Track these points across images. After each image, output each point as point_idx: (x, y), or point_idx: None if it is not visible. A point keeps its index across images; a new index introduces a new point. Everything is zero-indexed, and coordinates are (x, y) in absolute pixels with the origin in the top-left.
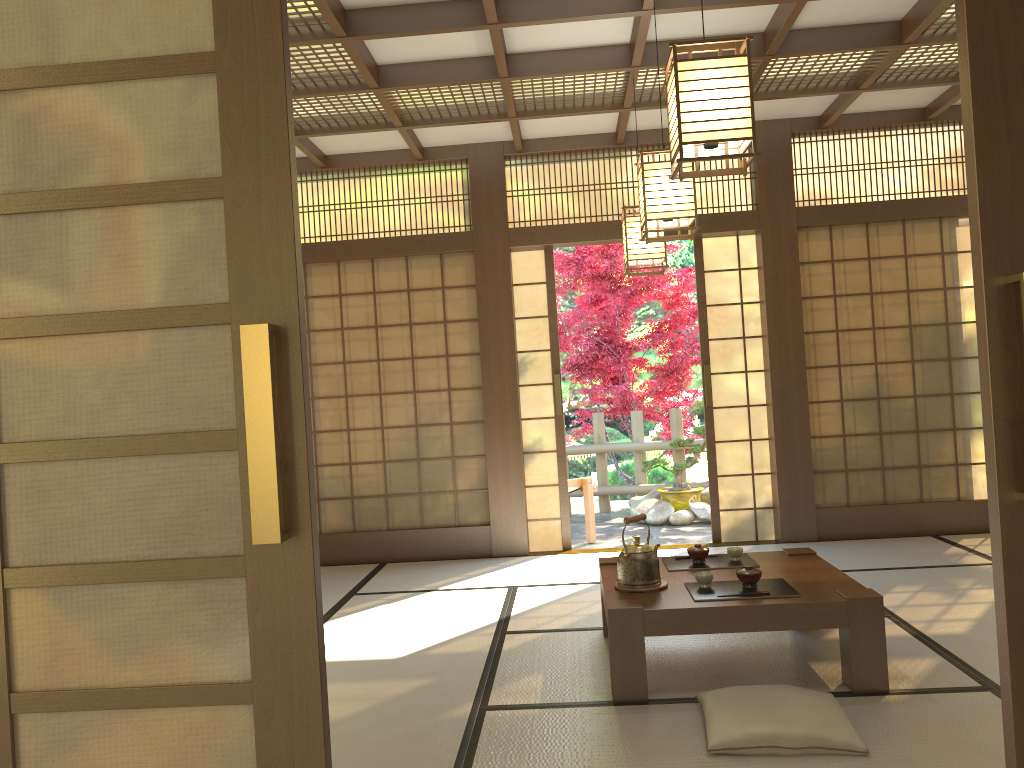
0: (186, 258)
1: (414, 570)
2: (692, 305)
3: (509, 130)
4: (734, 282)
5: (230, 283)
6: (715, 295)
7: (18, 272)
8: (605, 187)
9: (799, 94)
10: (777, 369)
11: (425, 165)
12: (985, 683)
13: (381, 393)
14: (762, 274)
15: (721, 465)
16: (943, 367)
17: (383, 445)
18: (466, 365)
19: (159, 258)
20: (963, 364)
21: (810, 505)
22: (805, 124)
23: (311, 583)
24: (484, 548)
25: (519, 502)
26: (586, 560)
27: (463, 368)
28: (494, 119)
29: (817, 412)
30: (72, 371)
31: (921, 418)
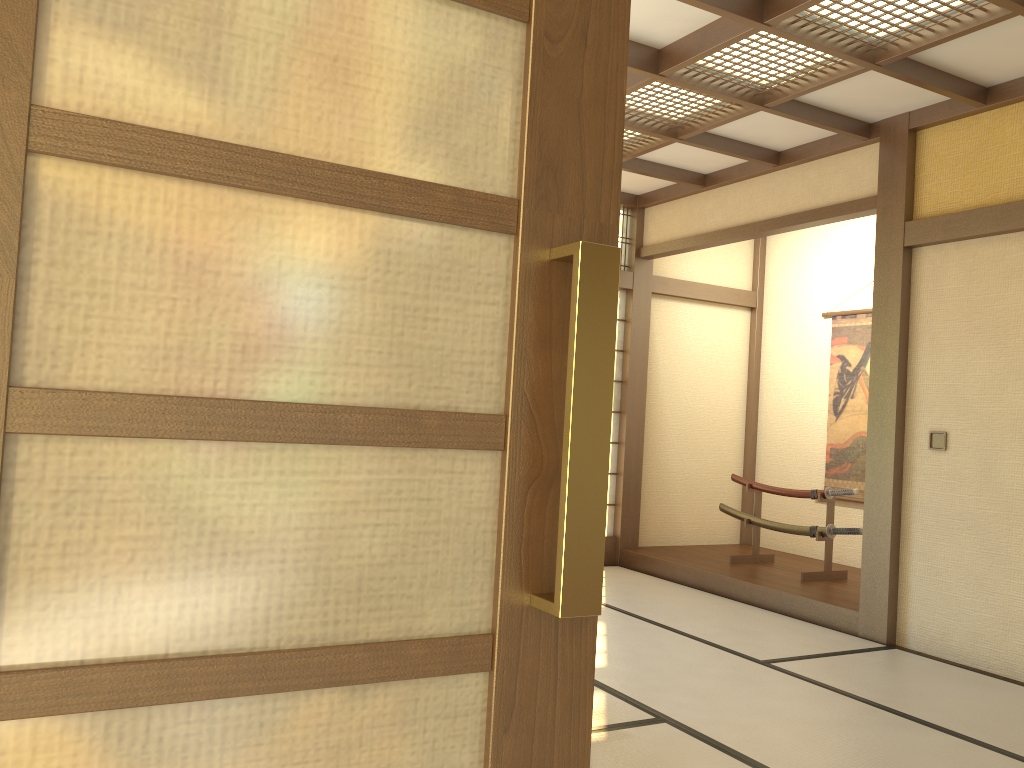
0: (453, 103)
1: None
2: None
3: None
4: None
5: (527, 167)
6: None
7: (115, 23)
8: None
9: None
10: None
11: None
12: (656, 714)
13: None
14: None
15: None
16: None
17: None
18: None
19: (407, 88)
20: None
21: None
22: None
23: (589, 677)
24: None
25: None
26: None
27: None
28: None
29: None
30: (211, 259)
31: None
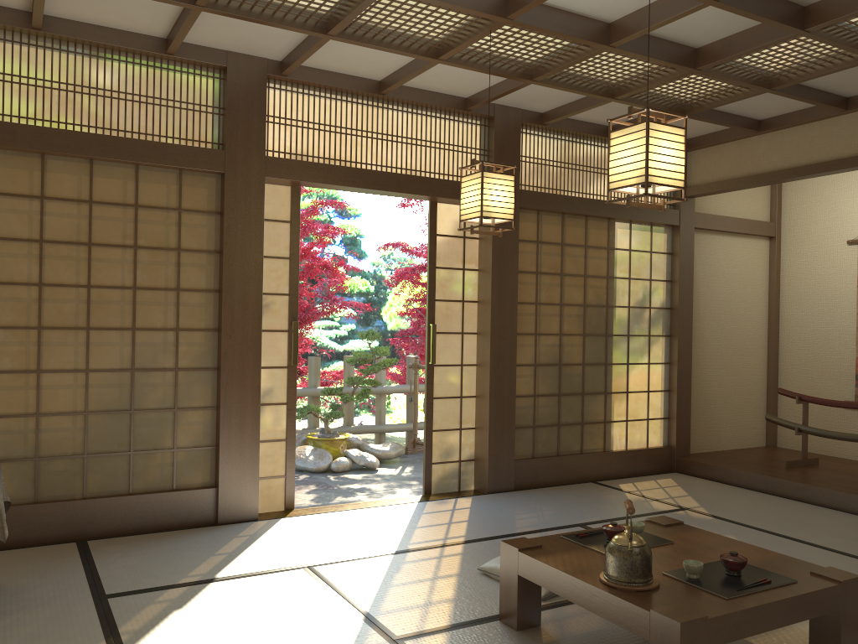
0: None
1: (141, 550)
2: (327, 260)
3: (289, 48)
4: (459, 248)
5: None
6: (443, 258)
7: None
8: (362, 134)
9: (575, 89)
10: (496, 333)
11: (170, 62)
12: None
13: (89, 327)
14: (489, 245)
15: (436, 420)
16: (602, 341)
17: (87, 392)
18: (200, 303)
19: None
20: (614, 340)
21: (511, 458)
22: (532, 117)
23: None
24: (207, 514)
25: (253, 461)
26: (335, 523)
27: (197, 306)
28: (311, 31)
29: (517, 374)
30: None
31: (586, 383)
